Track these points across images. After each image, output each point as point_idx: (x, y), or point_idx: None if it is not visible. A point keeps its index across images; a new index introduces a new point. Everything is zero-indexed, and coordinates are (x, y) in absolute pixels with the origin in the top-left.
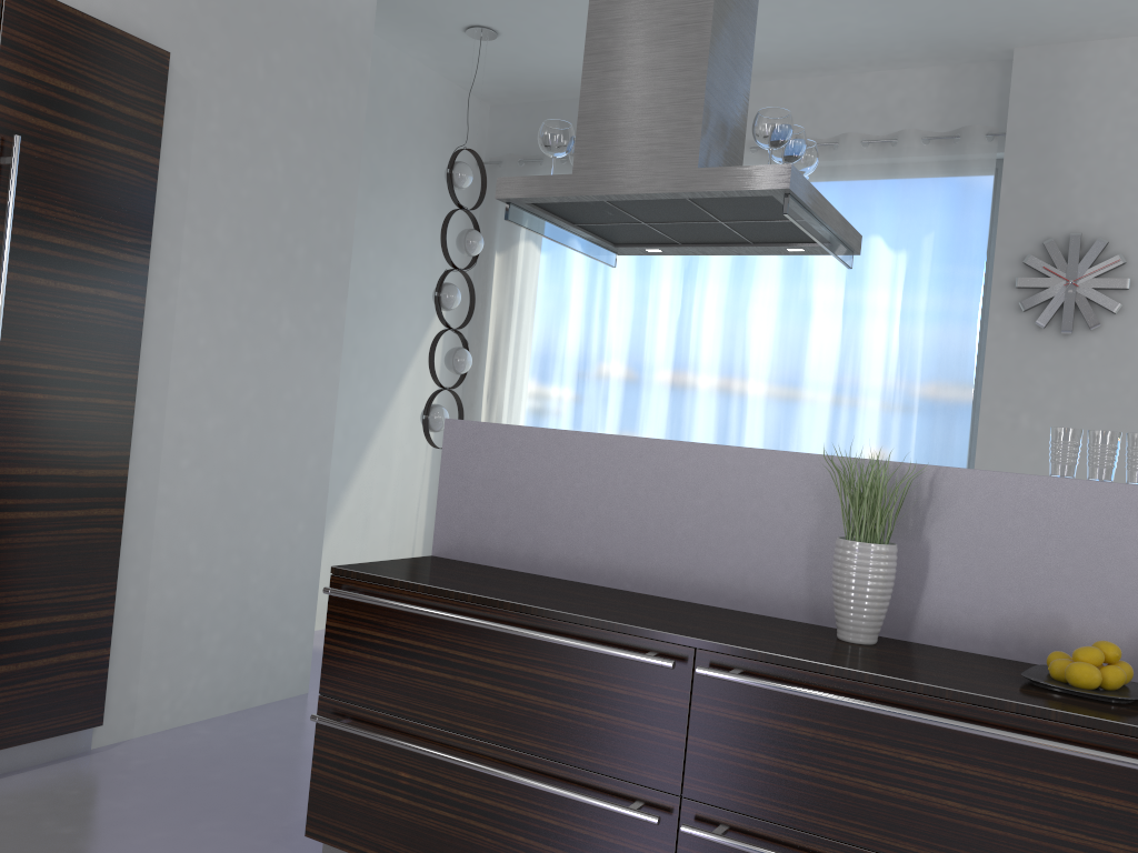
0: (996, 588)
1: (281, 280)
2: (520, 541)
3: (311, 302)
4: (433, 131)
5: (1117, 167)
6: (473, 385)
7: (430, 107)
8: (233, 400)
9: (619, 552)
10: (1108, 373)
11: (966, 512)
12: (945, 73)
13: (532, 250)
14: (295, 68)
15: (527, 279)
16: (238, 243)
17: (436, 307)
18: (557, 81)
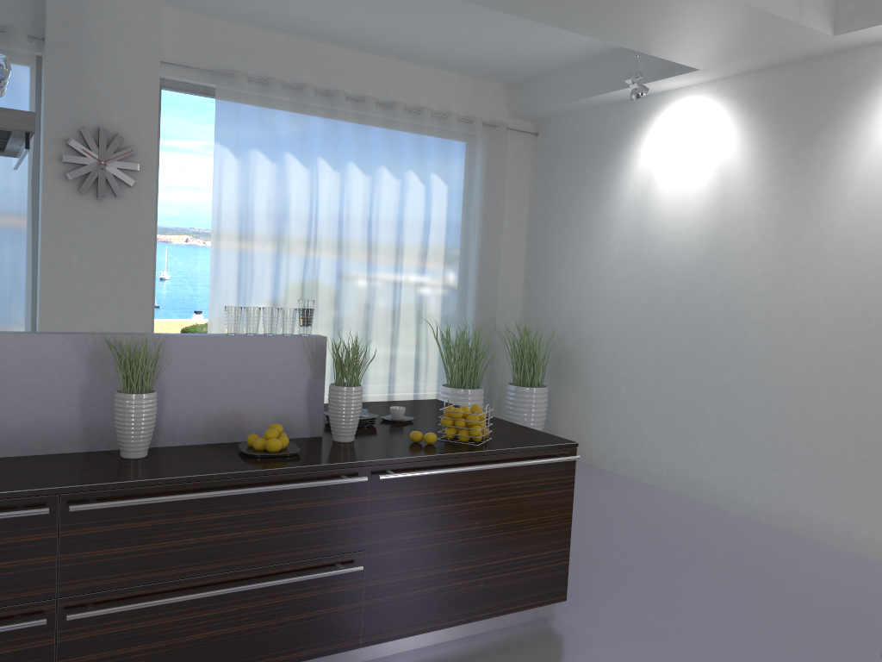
0: (205, 404)
1: None
2: None
3: None
4: None
5: (126, 84)
6: None
7: None
8: None
9: None
10: (129, 227)
11: (185, 362)
12: None
13: None
14: None
15: None
16: None
17: None
18: None
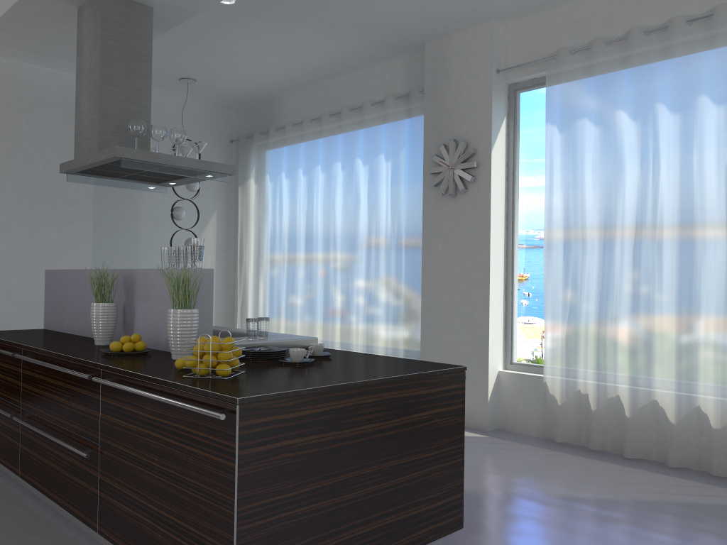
0: (147, 318)
1: (48, 216)
2: (60, 318)
3: (69, 224)
4: (196, 130)
5: (470, 100)
6: (236, 256)
7: (192, 118)
8: (24, 271)
9: (78, 319)
10: (473, 215)
11: (141, 287)
12: (406, 60)
13: (253, 183)
14: (45, 122)
15: (252, 198)
16: (19, 203)
17: (172, 219)
18: (248, 95)
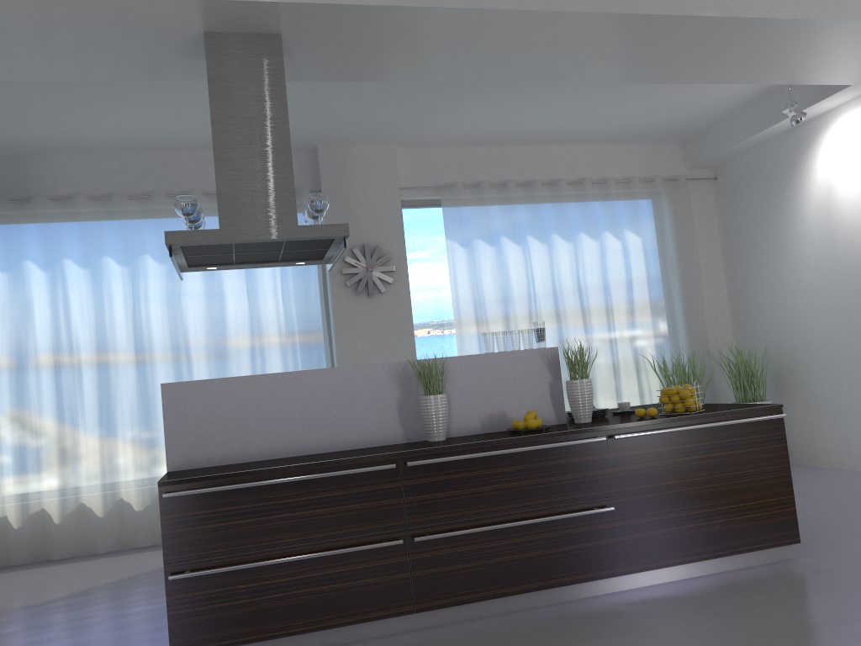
0: (478, 404)
1: None
2: (233, 445)
3: None
4: None
5: (378, 209)
6: None
7: None
8: None
9: (298, 435)
10: (393, 314)
11: (461, 375)
12: None
13: None
14: None
15: None
16: None
17: None
18: (3, 143)
